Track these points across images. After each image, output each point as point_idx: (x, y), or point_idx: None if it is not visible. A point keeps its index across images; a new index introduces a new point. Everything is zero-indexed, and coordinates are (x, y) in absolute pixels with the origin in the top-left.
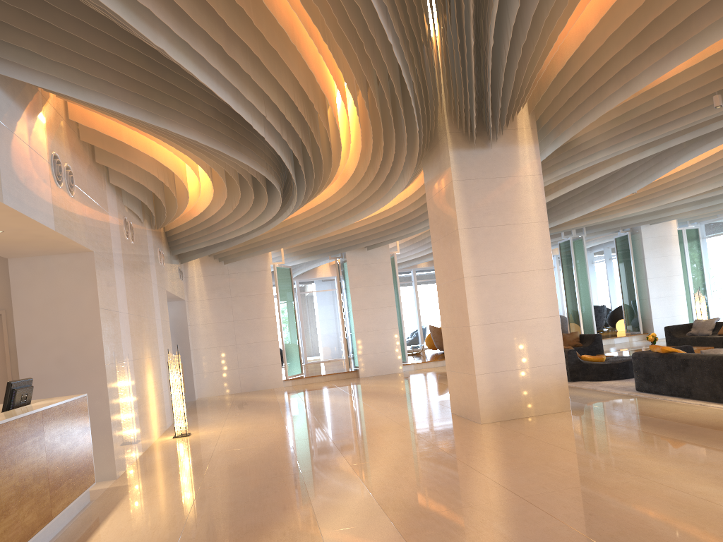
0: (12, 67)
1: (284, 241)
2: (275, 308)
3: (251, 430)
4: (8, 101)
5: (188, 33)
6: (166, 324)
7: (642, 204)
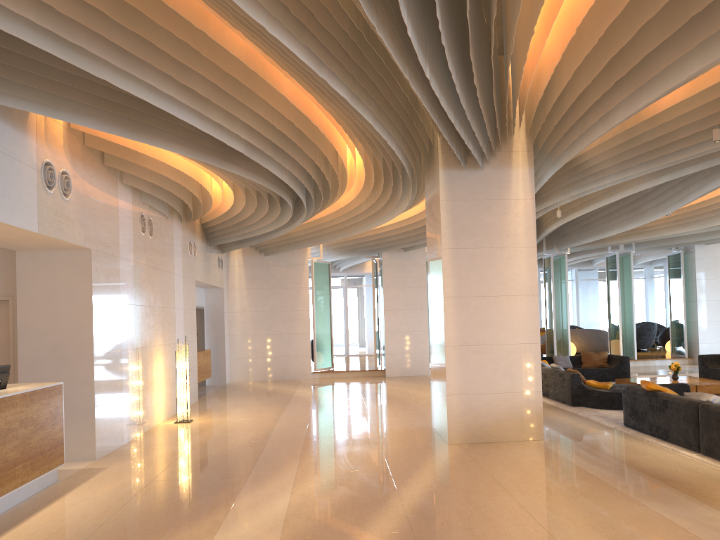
0: None
1: (316, 239)
2: (309, 302)
3: (245, 424)
4: None
5: (133, 64)
6: (191, 313)
7: (687, 224)
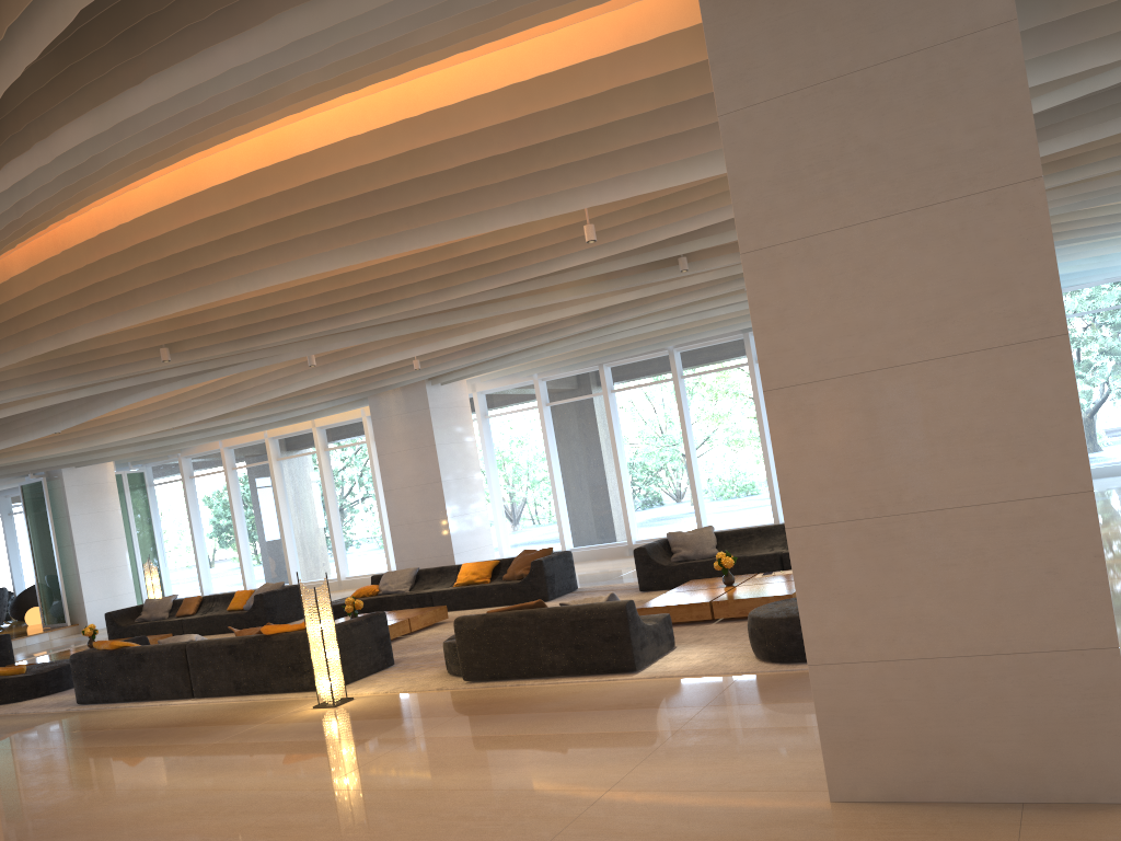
0: None
1: None
2: None
3: None
4: None
5: None
6: None
7: (66, 443)
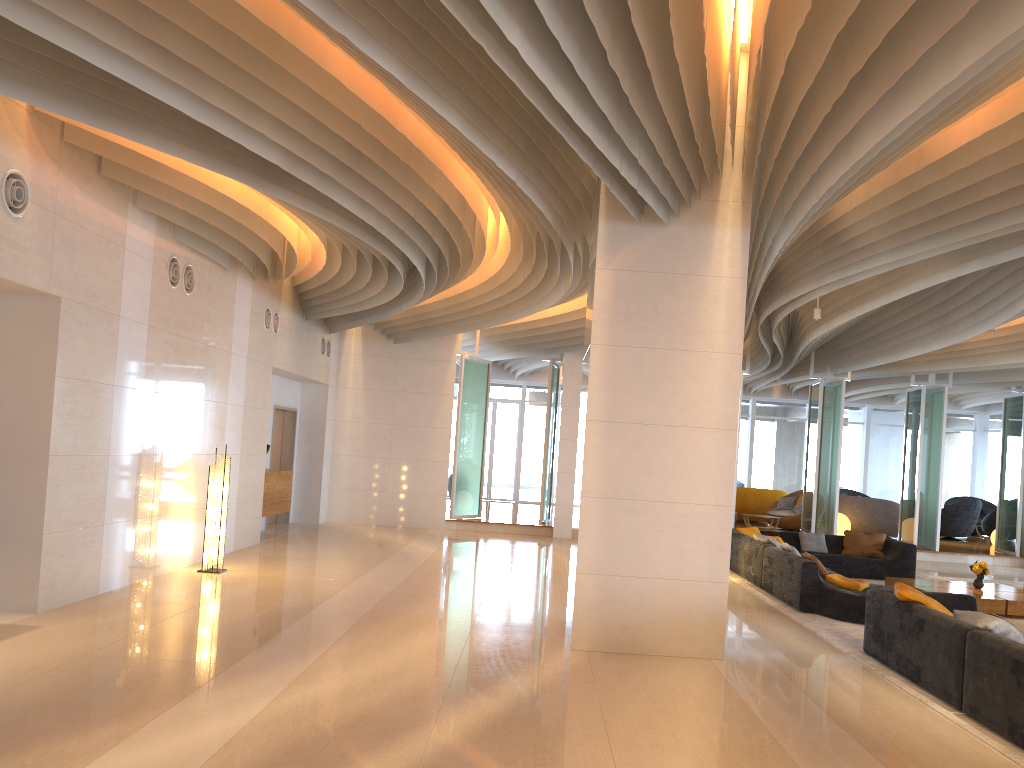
0: None
1: (461, 323)
2: (451, 417)
3: (296, 584)
4: None
5: None
6: (260, 414)
7: None
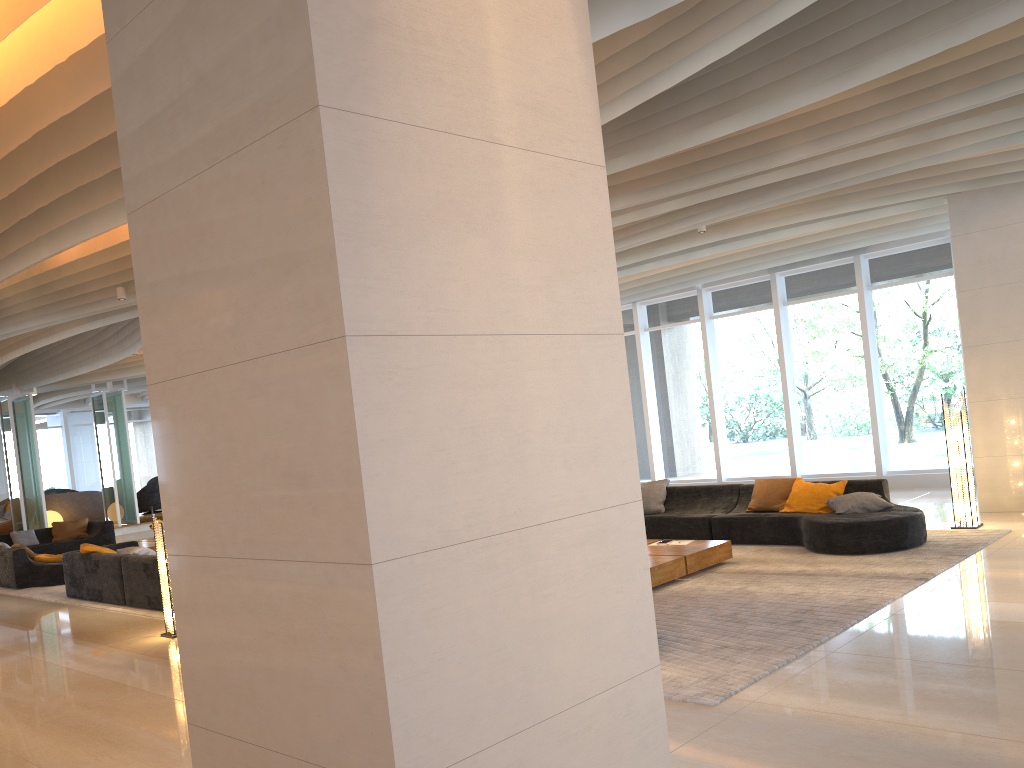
0: None
1: None
2: None
3: None
4: None
5: None
6: None
7: None
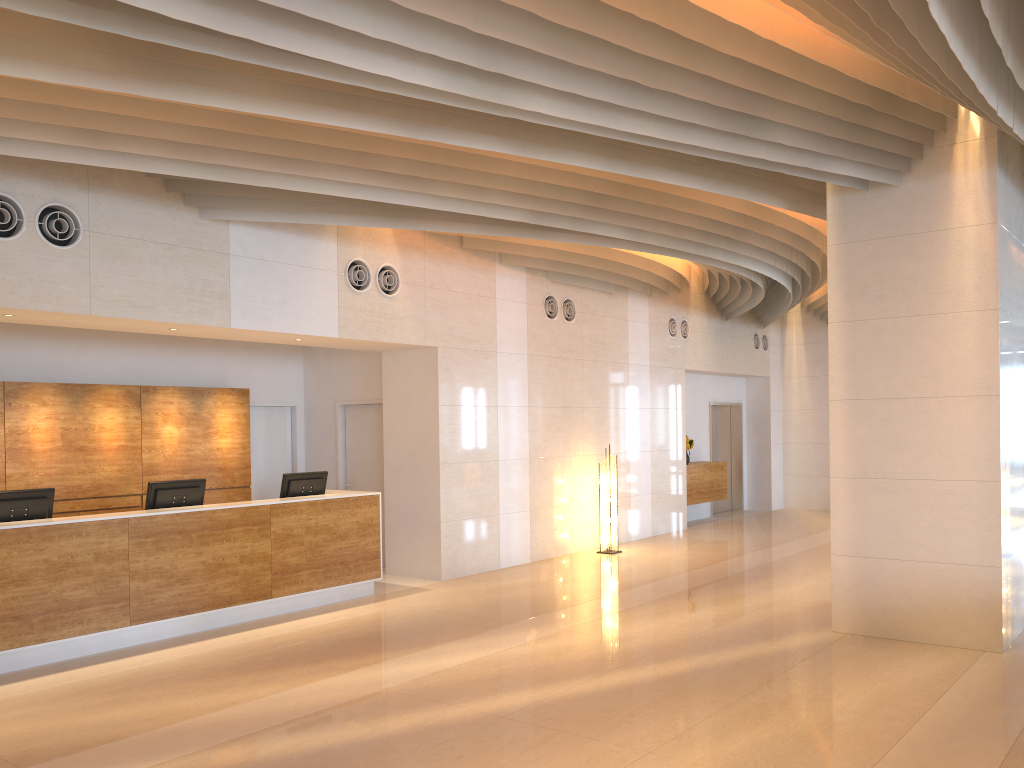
0: (232, 210)
1: None
2: None
3: (661, 564)
4: (259, 232)
5: (297, 164)
6: (673, 413)
7: None
